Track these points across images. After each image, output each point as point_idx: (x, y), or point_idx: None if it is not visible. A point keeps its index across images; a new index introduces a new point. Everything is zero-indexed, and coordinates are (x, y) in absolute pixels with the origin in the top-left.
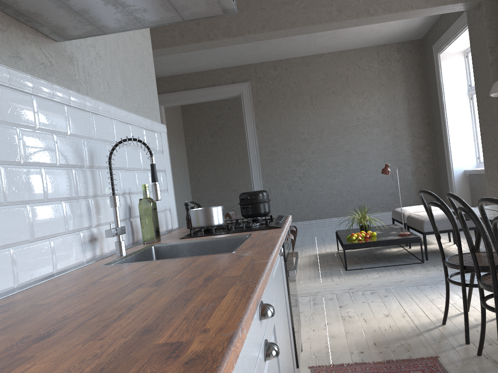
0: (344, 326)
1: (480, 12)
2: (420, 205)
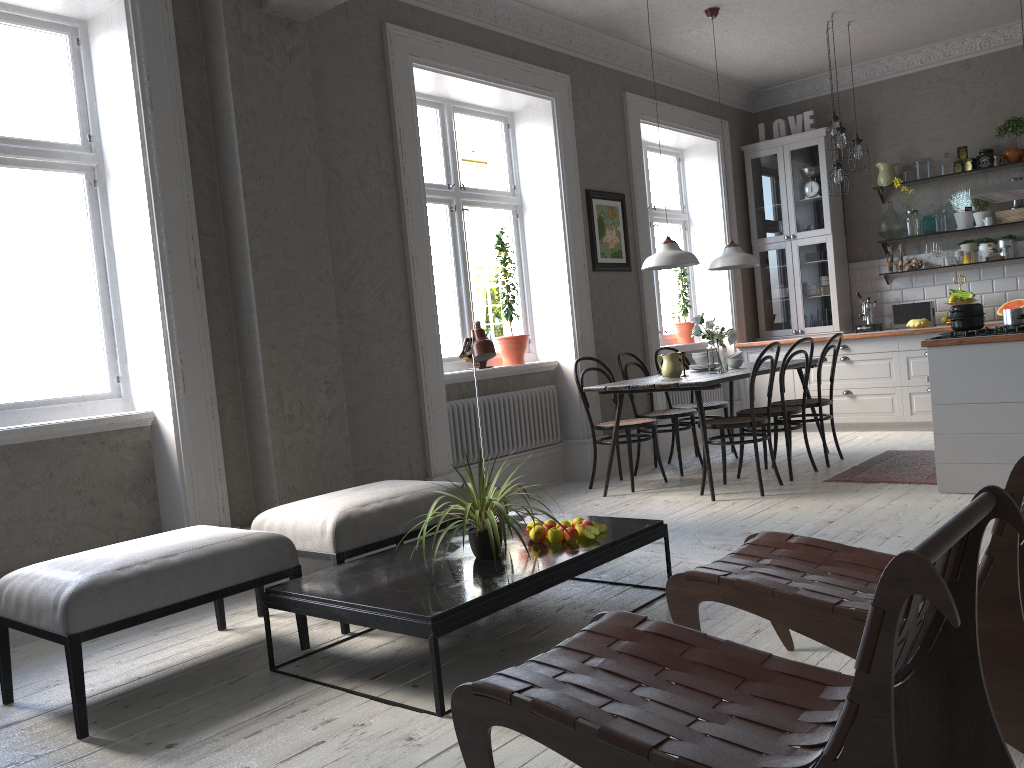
0: (863, 504)
1: (293, 40)
2: (95, 551)
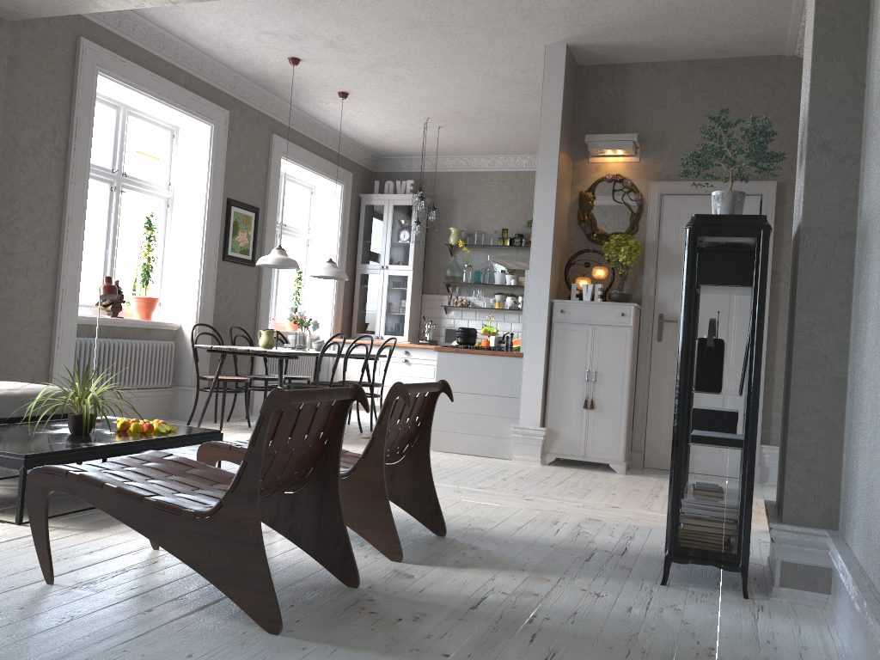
0: None
1: None
2: None
